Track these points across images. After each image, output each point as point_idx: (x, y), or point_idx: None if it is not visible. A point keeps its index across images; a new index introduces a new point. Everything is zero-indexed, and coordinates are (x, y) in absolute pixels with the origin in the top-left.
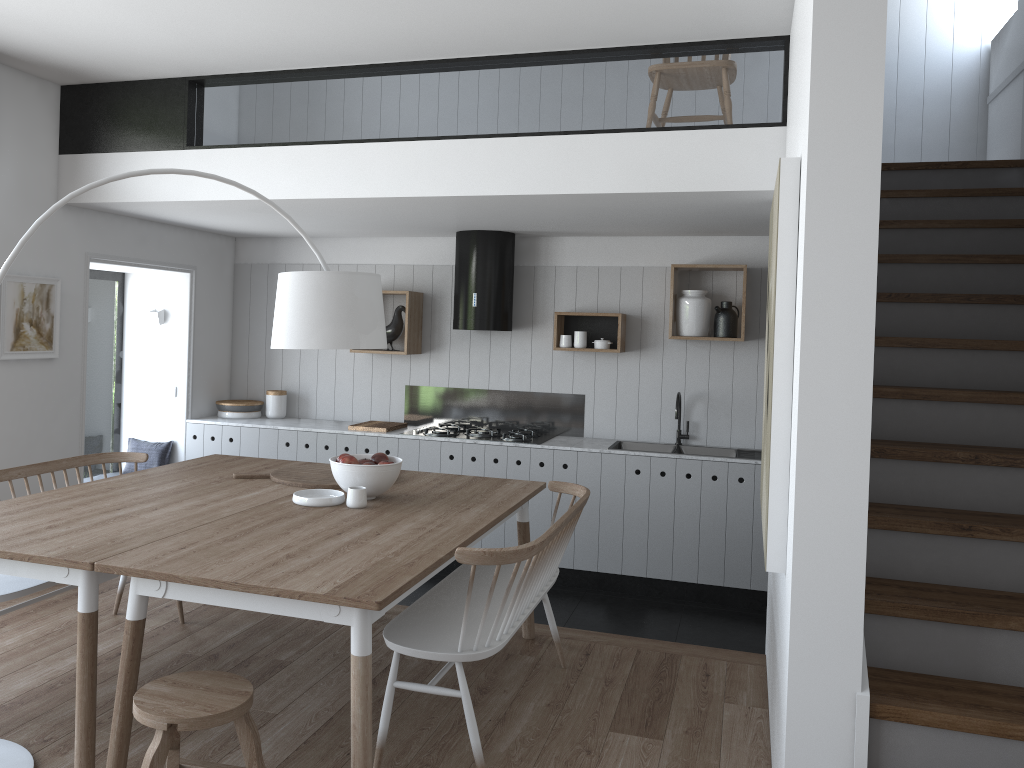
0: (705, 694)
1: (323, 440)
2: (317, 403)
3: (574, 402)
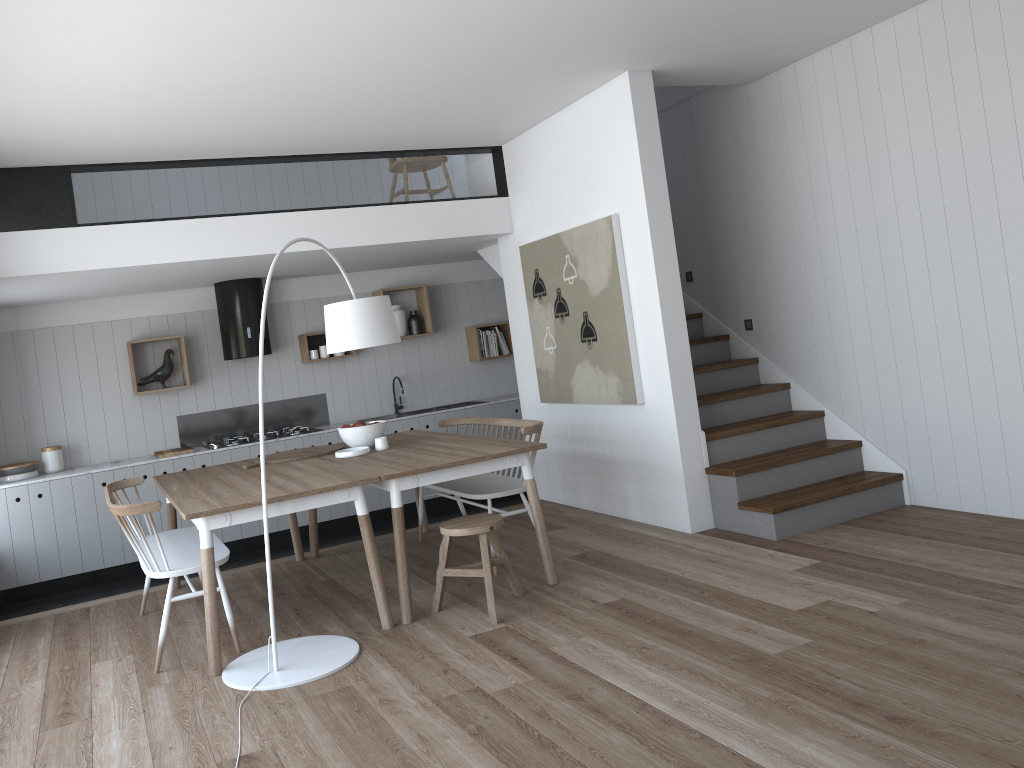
0: (549, 514)
1: (141, 471)
2: (90, 450)
3: (319, 400)
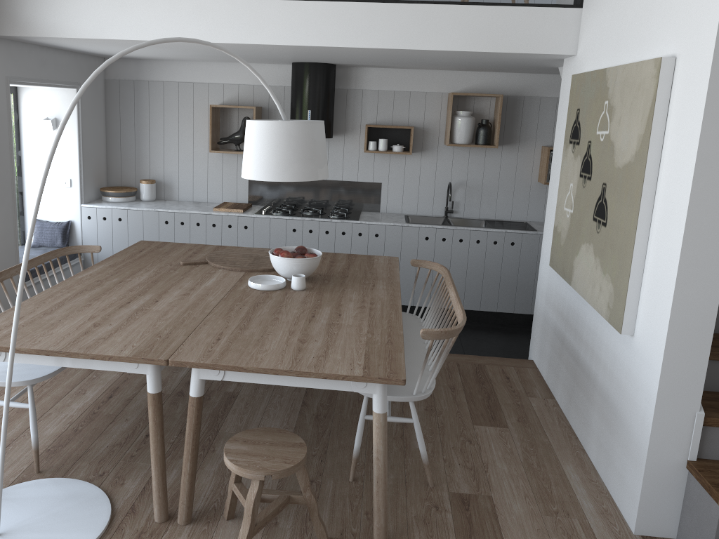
0: (514, 392)
1: (195, 219)
2: (179, 189)
3: (374, 188)
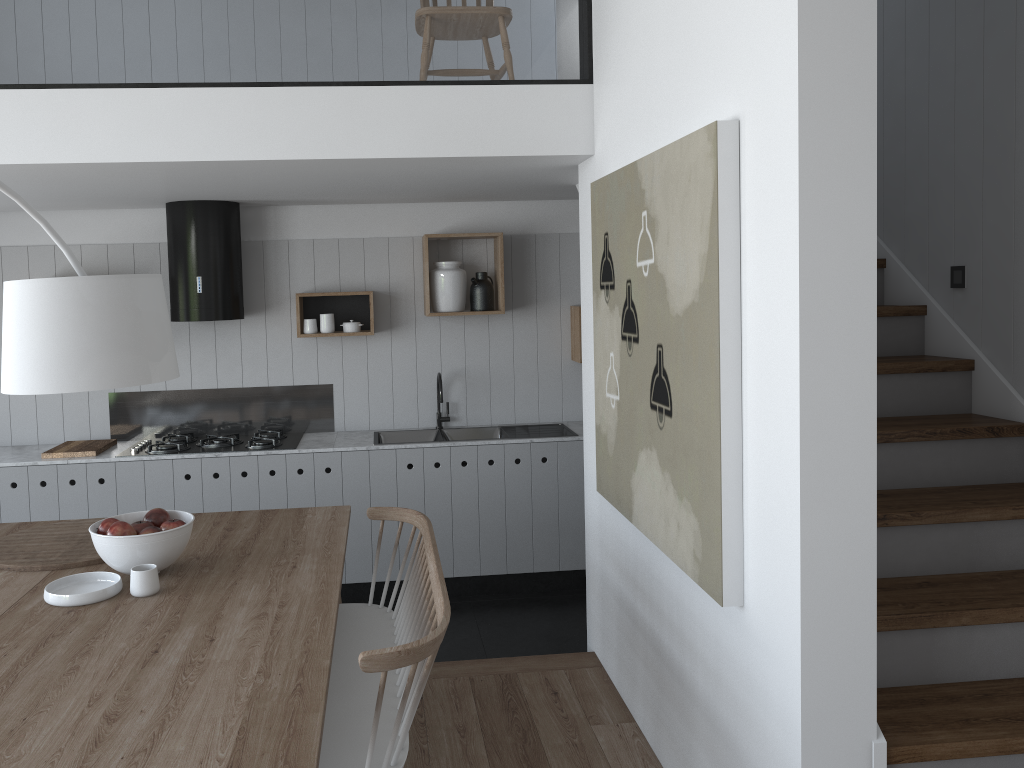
0: (567, 719)
1: (8, 476)
2: None
3: (321, 393)
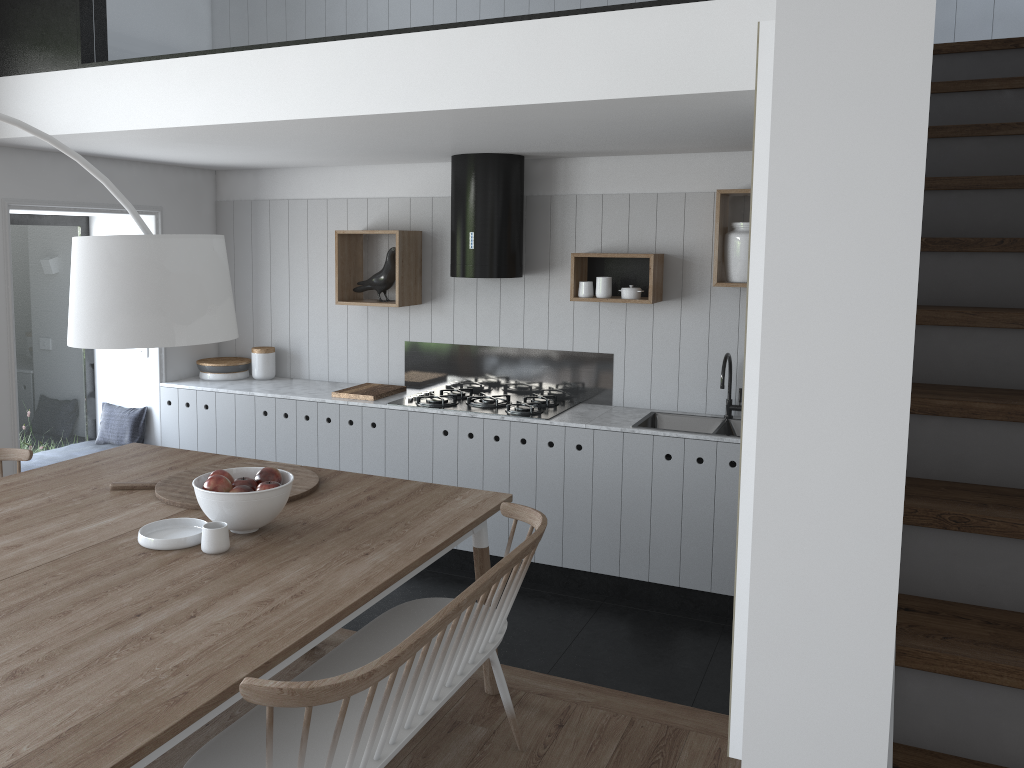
0: None
1: (303, 409)
2: (309, 361)
3: (600, 363)
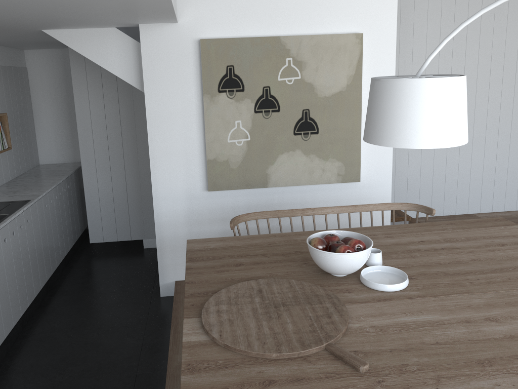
0: None
1: None
2: None
3: None
